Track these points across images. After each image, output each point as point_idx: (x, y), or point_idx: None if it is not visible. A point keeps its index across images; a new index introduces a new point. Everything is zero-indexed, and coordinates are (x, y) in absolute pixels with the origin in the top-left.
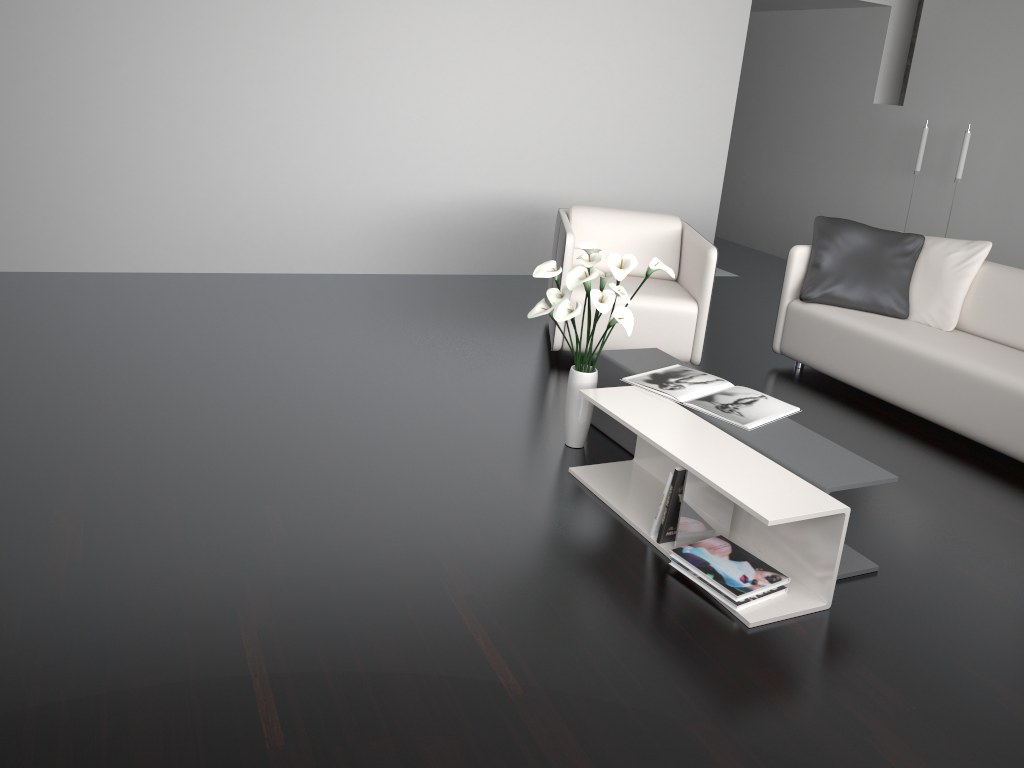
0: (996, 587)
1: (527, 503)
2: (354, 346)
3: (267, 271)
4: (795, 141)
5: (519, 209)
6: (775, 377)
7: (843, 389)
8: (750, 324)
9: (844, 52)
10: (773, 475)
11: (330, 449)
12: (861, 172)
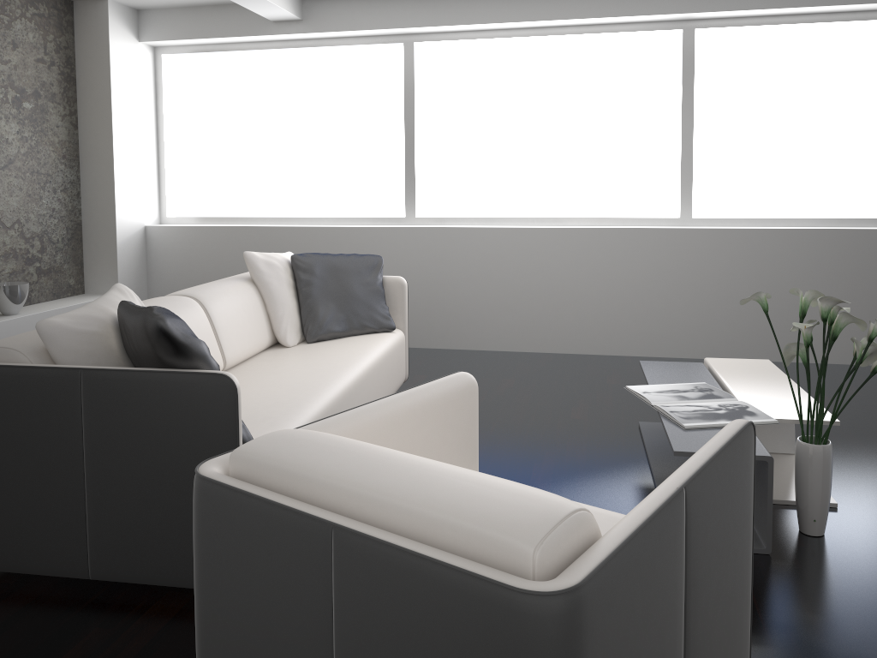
0: (574, 410)
1: None
2: None
3: None
4: None
5: None
6: None
7: None
8: None
9: None
10: (730, 368)
11: None
12: None
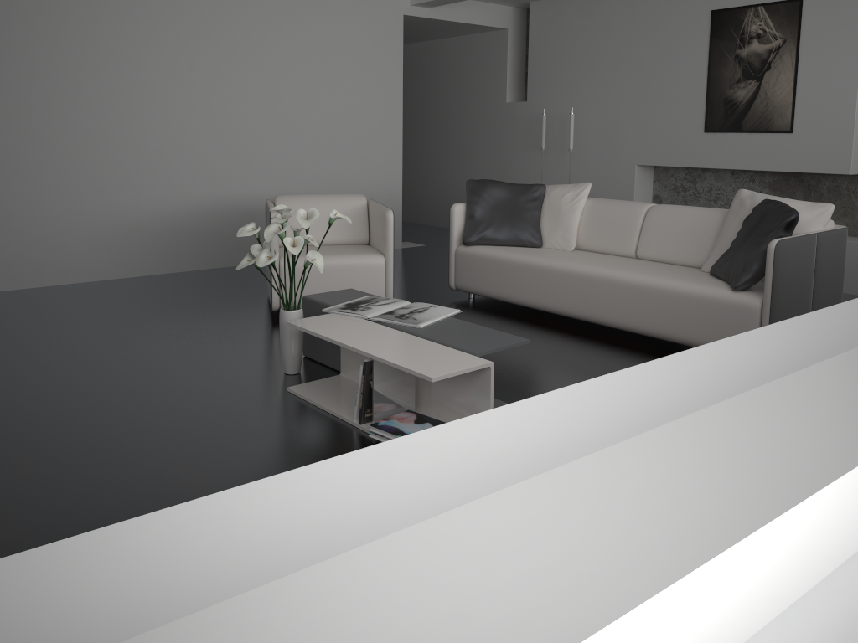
0: None
1: (252, 417)
2: (96, 332)
3: (10, 288)
4: (455, 138)
5: (237, 210)
6: (453, 306)
7: (504, 307)
8: (434, 275)
9: (480, 66)
10: (437, 351)
11: (74, 407)
12: (506, 155)
